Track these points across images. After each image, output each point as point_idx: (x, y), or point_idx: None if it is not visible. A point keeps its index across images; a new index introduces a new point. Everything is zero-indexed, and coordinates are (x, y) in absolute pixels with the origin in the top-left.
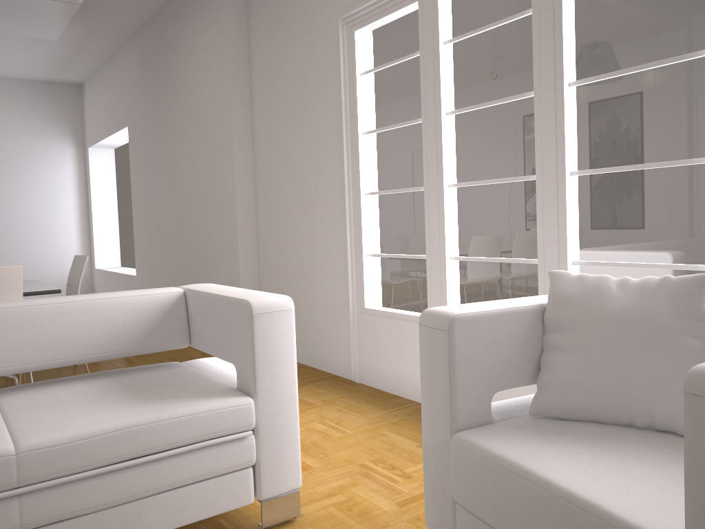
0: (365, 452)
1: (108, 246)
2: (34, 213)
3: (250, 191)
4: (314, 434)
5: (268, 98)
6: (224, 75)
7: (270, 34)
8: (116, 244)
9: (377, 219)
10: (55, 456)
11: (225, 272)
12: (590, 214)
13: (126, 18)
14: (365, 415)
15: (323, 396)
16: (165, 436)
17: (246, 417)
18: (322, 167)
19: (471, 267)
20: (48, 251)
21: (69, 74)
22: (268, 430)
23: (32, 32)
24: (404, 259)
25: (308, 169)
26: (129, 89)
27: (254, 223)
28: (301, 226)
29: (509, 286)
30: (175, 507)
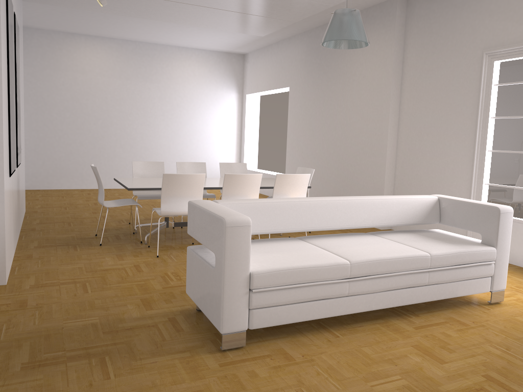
0: (508, 283)
1: (251, 156)
2: (212, 132)
3: (394, 138)
4: None
5: (416, 87)
6: (387, 71)
7: (423, 51)
8: (255, 155)
9: (495, 165)
10: (439, 259)
11: (371, 183)
12: None
13: (306, 25)
14: None
15: None
16: (469, 258)
17: (493, 255)
18: (457, 132)
19: None
20: (218, 155)
21: (243, 49)
22: (498, 262)
23: (254, 32)
24: (513, 189)
25: (445, 132)
26: (294, 65)
27: (394, 157)
28: (434, 163)
29: None
30: (467, 287)
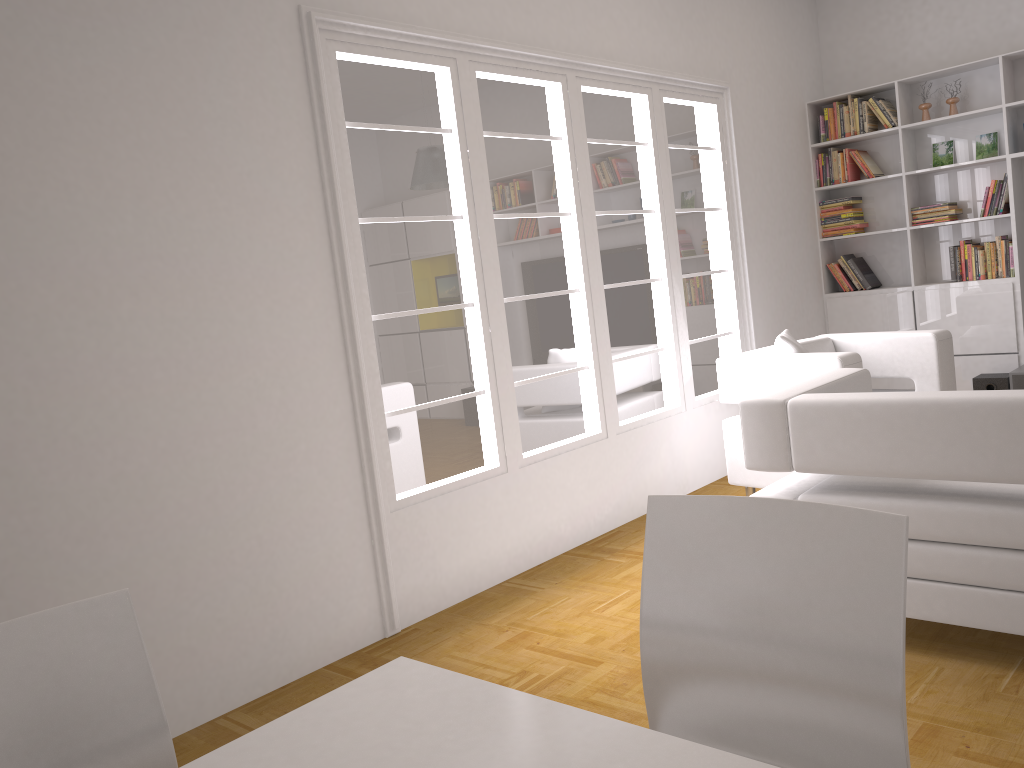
0: None
1: None
2: None
3: None
4: None
5: (5, 72)
6: None
7: None
8: None
9: (392, 356)
10: None
11: None
12: (611, 320)
13: None
14: (559, 597)
15: (478, 637)
16: None
17: None
18: (268, 270)
19: (530, 390)
20: None
21: None
22: None
23: None
24: (445, 405)
25: (220, 274)
26: None
27: None
28: (202, 401)
29: (564, 399)
30: None
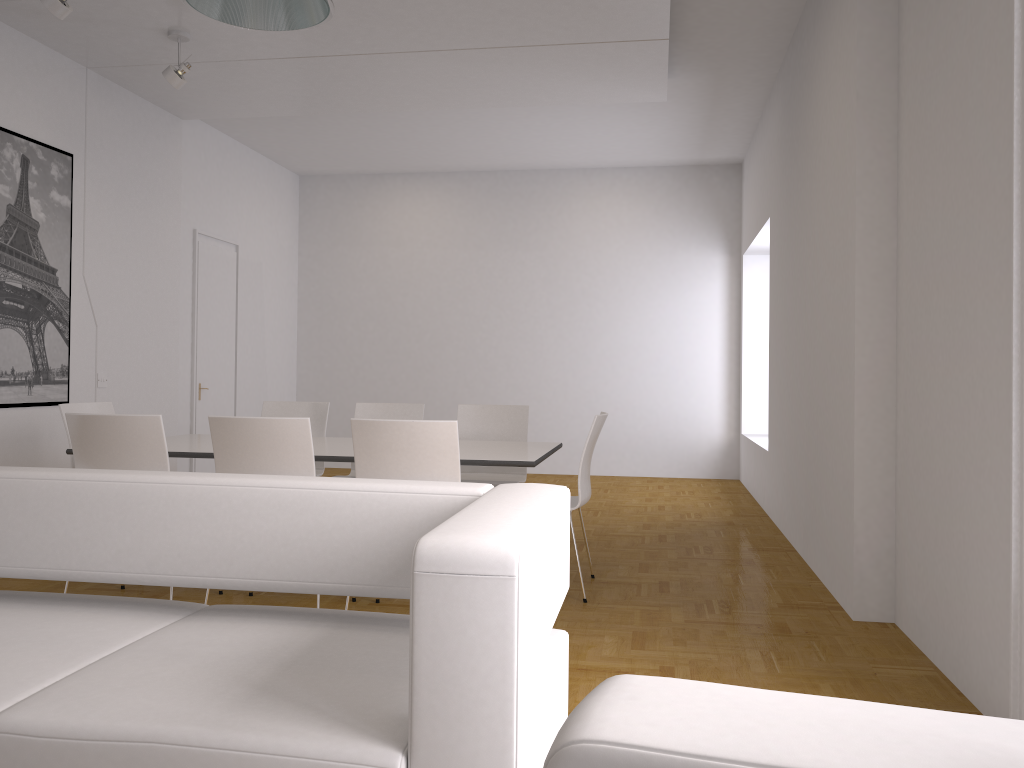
0: None
1: (762, 402)
2: (666, 349)
3: (885, 315)
4: None
5: (916, 134)
6: (850, 105)
7: (924, 9)
8: None
9: None
10: (35, 754)
11: (840, 463)
12: None
13: (756, 49)
14: None
15: None
16: None
17: None
18: (984, 260)
19: None
20: (681, 402)
21: (717, 150)
22: None
23: (631, 95)
24: None
25: (964, 268)
26: (772, 158)
27: (891, 376)
28: (951, 387)
29: None
30: None
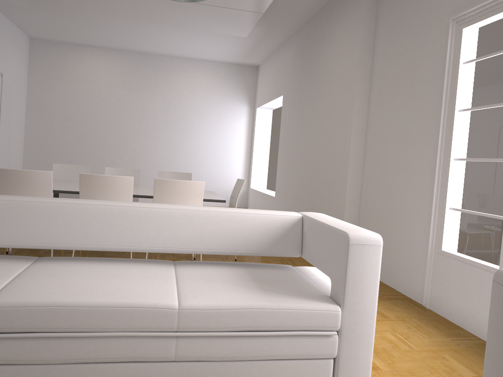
0: (427, 369)
1: (260, 174)
2: (219, 148)
3: (360, 147)
4: (386, 342)
5: (383, 79)
6: (353, 62)
7: (392, 32)
8: (265, 174)
9: (462, 180)
10: (201, 316)
11: (334, 204)
12: None
13: (291, 22)
14: (430, 337)
15: (397, 313)
16: (273, 320)
17: (333, 320)
18: (420, 134)
19: None
20: (224, 172)
21: (251, 59)
22: (349, 334)
23: (232, 32)
24: (482, 216)
25: (408, 135)
26: (287, 70)
27: (360, 171)
28: (397, 178)
29: None
30: (273, 373)
